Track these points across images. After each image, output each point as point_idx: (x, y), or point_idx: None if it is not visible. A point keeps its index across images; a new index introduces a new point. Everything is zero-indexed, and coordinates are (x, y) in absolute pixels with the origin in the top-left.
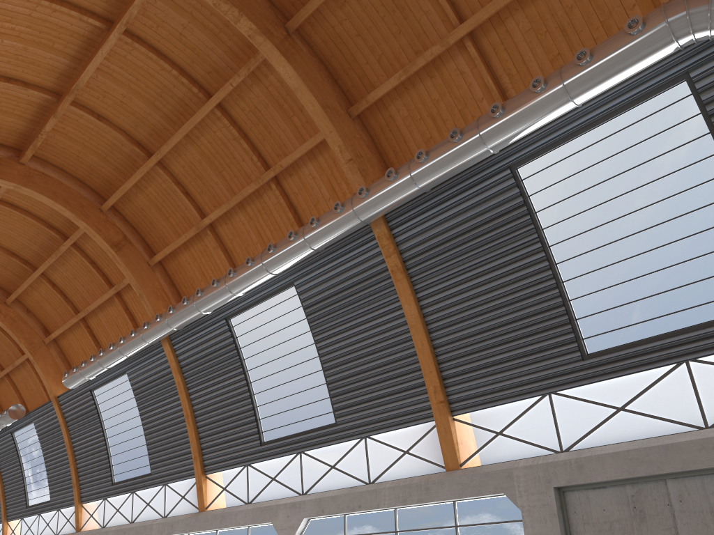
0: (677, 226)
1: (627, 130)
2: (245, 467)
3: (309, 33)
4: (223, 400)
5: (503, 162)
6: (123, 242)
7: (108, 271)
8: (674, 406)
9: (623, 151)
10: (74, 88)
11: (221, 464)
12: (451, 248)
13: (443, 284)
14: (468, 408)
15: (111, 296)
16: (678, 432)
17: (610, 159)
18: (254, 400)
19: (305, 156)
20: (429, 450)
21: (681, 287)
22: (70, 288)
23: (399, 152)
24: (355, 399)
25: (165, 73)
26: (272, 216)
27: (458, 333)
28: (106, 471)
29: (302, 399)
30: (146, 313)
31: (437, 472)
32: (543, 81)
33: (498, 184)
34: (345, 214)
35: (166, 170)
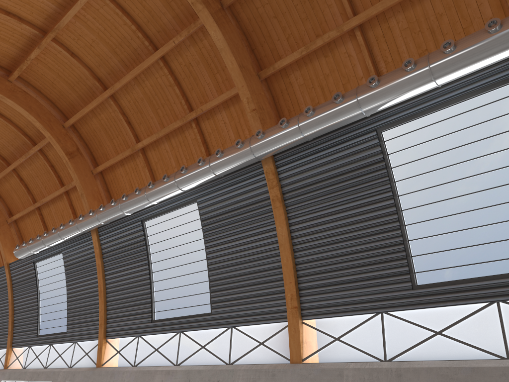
0: (503, 192)
1: (474, 112)
2: (137, 337)
3: (239, 10)
4: (129, 283)
5: (371, 125)
6: (76, 153)
7: (62, 174)
8: (483, 337)
9: (467, 128)
10: (56, 28)
11: (119, 333)
12: (321, 187)
13: (310, 215)
14: (315, 315)
15: (61, 193)
16: (483, 359)
17: (456, 133)
18: (152, 287)
19: (221, 105)
20: (279, 344)
21: (501, 241)
22: (32, 183)
23: (292, 111)
24: (228, 296)
25: (126, 27)
26: (189, 149)
27: (316, 255)
28: (34, 326)
29: (188, 291)
30: (84, 210)
31: (283, 363)
32: (413, 62)
33: (365, 142)
34: (243, 149)
35: (116, 102)
